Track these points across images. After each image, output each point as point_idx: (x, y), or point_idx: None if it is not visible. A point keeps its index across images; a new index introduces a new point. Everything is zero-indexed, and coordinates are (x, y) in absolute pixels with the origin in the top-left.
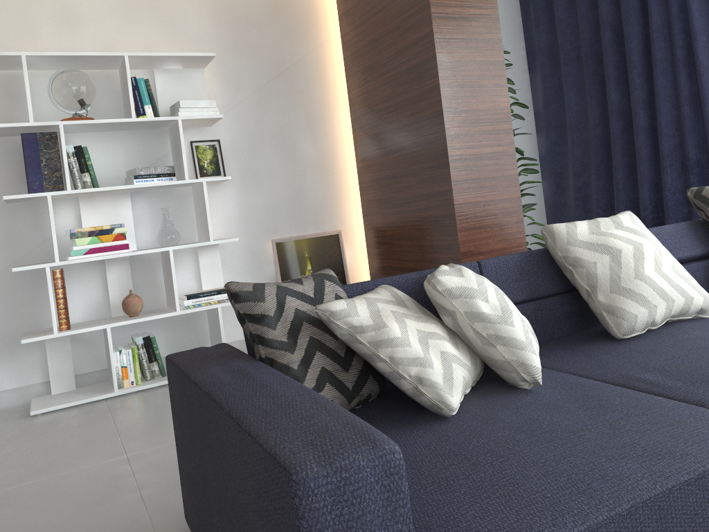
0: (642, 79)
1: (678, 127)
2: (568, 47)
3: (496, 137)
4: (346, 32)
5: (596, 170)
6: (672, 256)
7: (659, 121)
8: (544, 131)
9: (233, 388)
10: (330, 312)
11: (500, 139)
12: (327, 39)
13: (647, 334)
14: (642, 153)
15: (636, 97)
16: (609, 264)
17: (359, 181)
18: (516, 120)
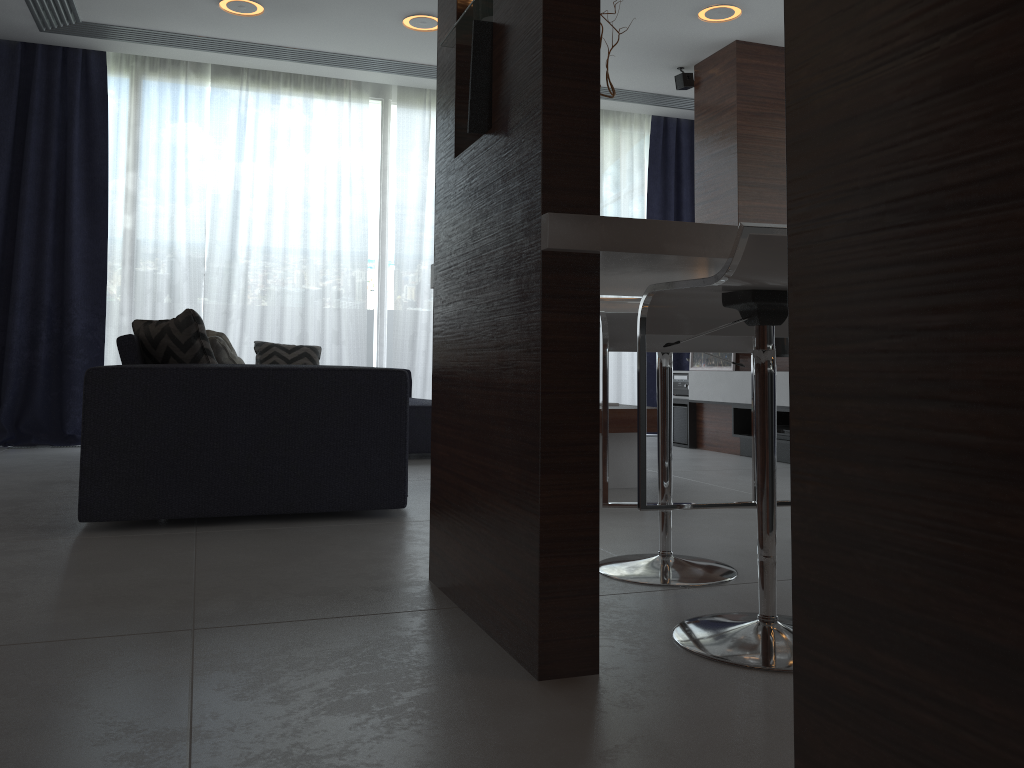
0: (3, 216)
1: (35, 272)
2: None
3: None
4: None
5: None
6: None
7: (19, 262)
8: None
9: (274, 365)
10: (223, 342)
11: None
12: None
13: None
14: None
15: None
16: None
17: None
18: None
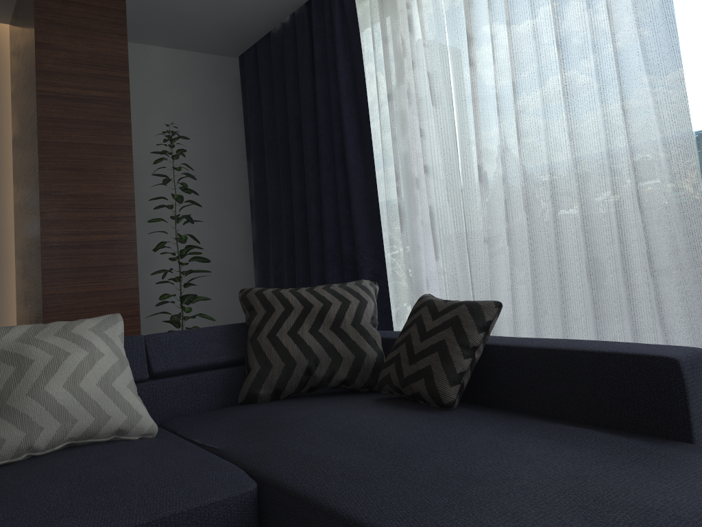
0: (315, 173)
1: (339, 222)
2: (270, 137)
3: (111, 224)
4: (13, 106)
5: (286, 260)
6: (122, 367)
7: (323, 216)
8: (255, 219)
9: None
10: None
11: (117, 226)
12: (2, 111)
13: (21, 462)
14: (314, 246)
15: (309, 190)
16: (9, 377)
17: (15, 262)
18: (227, 205)
